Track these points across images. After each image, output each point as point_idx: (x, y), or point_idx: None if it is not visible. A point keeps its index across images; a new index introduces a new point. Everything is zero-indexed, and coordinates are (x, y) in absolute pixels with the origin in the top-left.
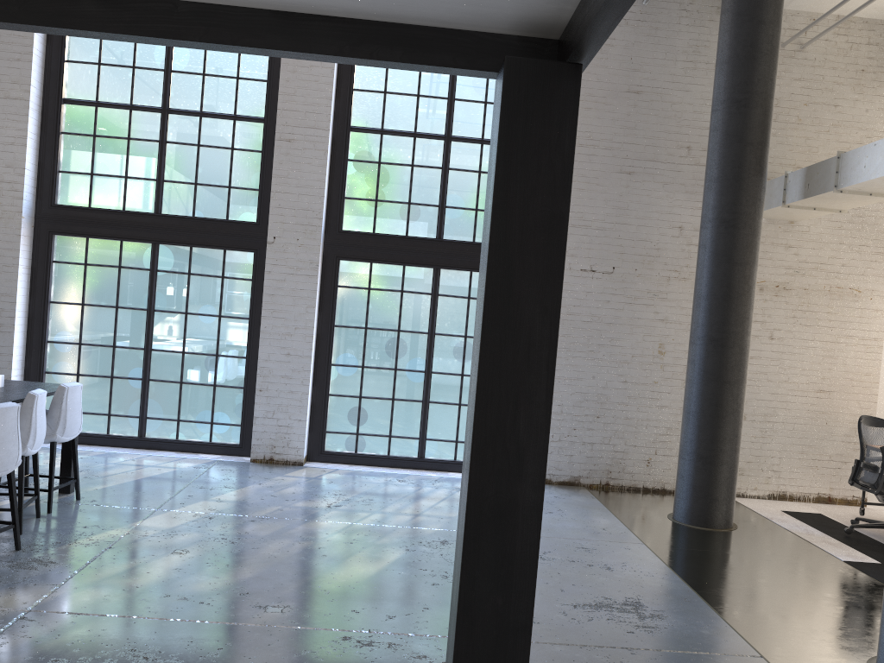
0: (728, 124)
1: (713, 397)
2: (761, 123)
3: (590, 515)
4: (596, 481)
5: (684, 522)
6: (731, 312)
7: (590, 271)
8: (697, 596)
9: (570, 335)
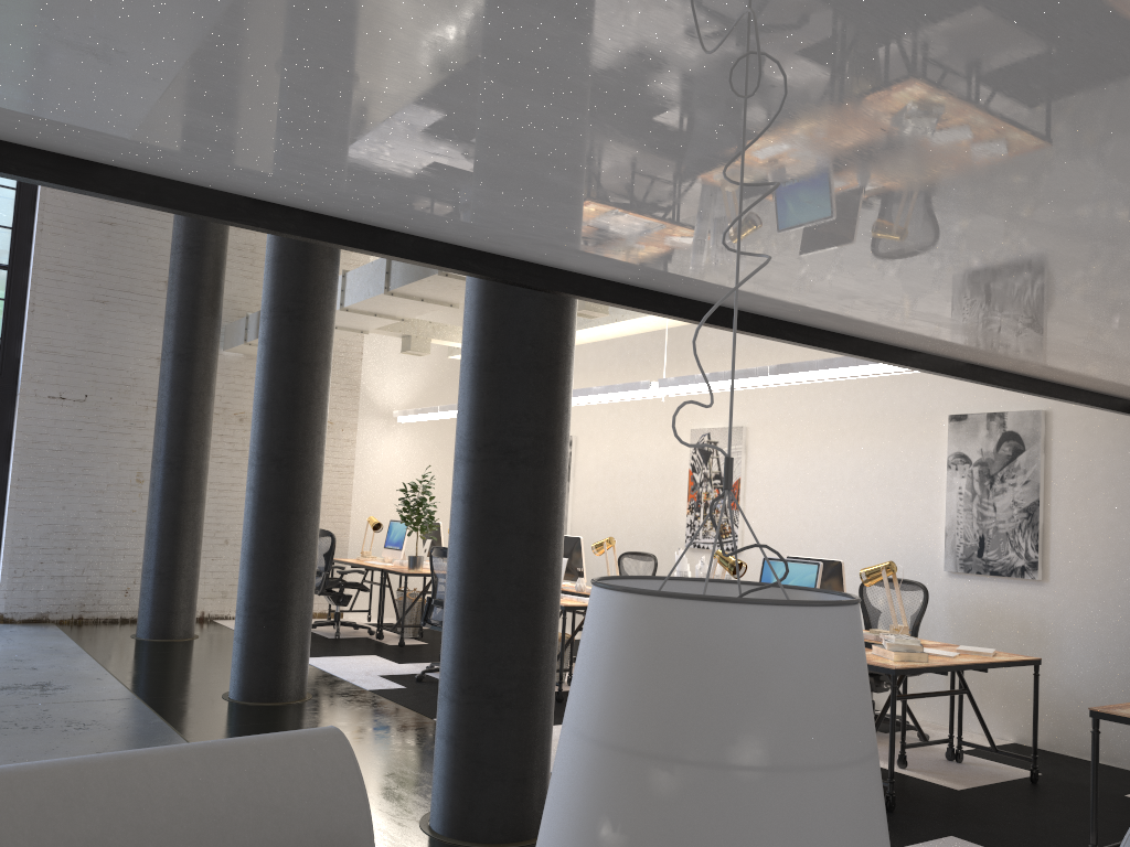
0: (182, 268)
1: (170, 516)
2: (213, 269)
3: (44, 640)
4: (68, 615)
5: (144, 637)
6: (187, 438)
7: (60, 398)
8: (111, 676)
9: (36, 464)
